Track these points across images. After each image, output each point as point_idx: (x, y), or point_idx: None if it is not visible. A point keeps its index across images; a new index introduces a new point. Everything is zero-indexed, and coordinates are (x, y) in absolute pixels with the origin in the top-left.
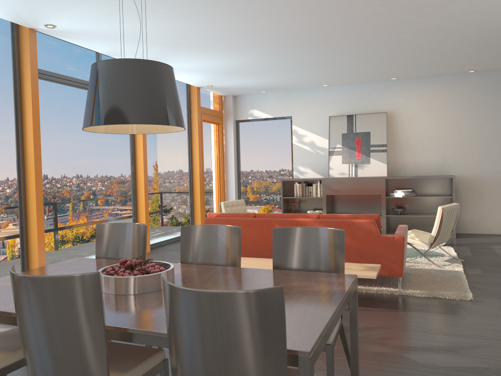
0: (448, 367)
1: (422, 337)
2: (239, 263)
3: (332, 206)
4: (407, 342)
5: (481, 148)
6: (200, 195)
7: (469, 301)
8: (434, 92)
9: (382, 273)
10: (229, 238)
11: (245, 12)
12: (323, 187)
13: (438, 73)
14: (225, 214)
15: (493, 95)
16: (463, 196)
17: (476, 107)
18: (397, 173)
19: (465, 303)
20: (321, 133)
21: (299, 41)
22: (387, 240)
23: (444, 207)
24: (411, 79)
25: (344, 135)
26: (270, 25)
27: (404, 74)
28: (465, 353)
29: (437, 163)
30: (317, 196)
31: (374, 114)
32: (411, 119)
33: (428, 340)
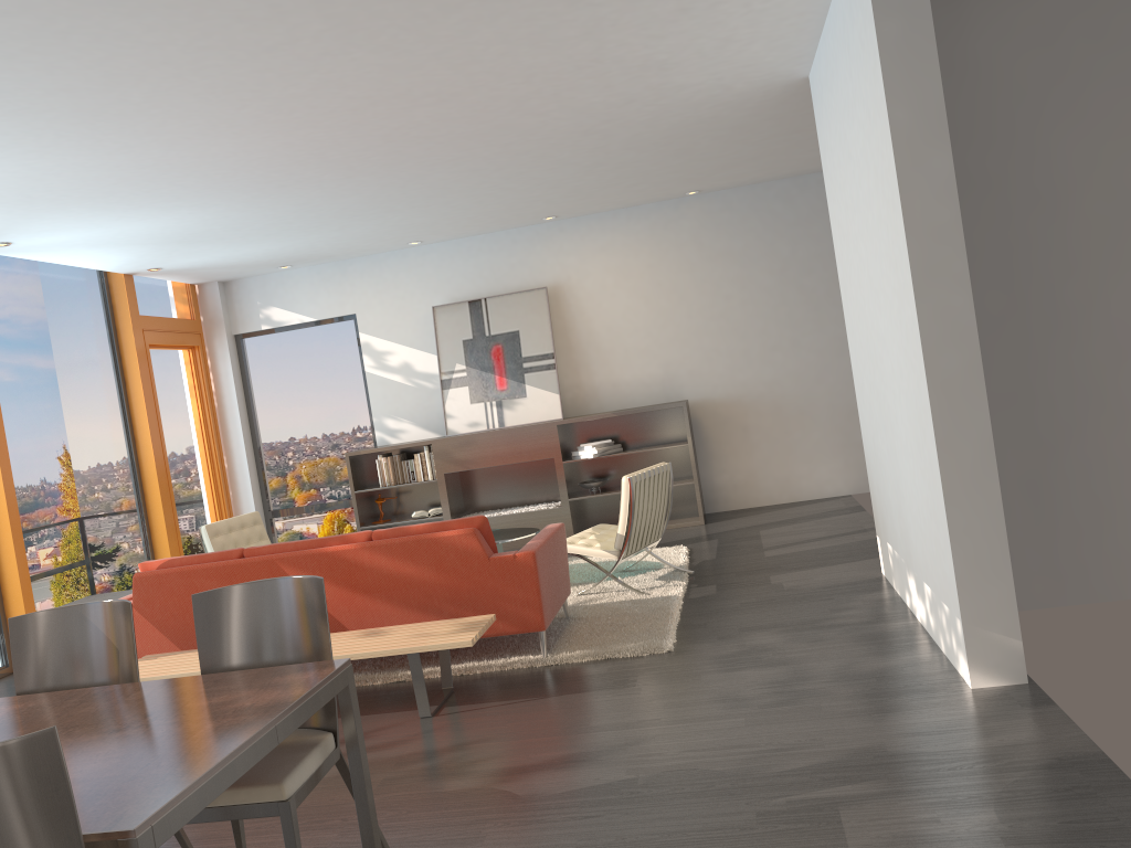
0: (567, 792)
1: (547, 743)
2: (136, 673)
3: (461, 496)
4: (516, 760)
5: (732, 340)
6: (164, 514)
7: (664, 656)
8: (632, 239)
9: (507, 630)
10: (117, 626)
11: (160, 133)
12: (437, 459)
13: (631, 201)
14: (178, 560)
15: (739, 235)
16: (713, 438)
17: (712, 261)
18: (584, 408)
19: (656, 660)
20: (423, 343)
21: (310, 173)
22: (504, 563)
23: (632, 476)
24: (585, 215)
25: (469, 344)
26: (229, 151)
27: (566, 209)
28: (607, 760)
29: (656, 380)
30: (427, 478)
31: (522, 294)
32: (596, 296)
33: (556, 748)
